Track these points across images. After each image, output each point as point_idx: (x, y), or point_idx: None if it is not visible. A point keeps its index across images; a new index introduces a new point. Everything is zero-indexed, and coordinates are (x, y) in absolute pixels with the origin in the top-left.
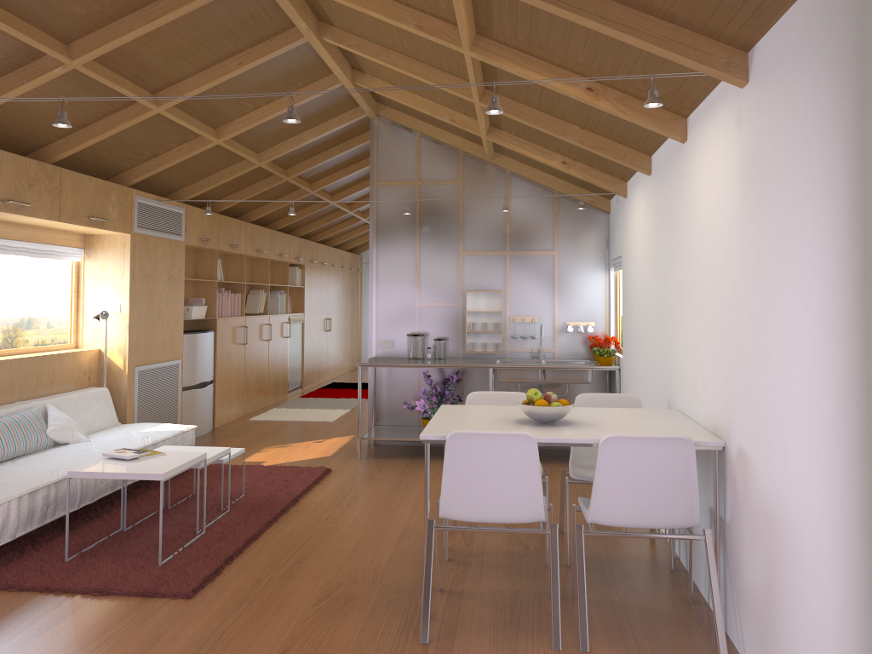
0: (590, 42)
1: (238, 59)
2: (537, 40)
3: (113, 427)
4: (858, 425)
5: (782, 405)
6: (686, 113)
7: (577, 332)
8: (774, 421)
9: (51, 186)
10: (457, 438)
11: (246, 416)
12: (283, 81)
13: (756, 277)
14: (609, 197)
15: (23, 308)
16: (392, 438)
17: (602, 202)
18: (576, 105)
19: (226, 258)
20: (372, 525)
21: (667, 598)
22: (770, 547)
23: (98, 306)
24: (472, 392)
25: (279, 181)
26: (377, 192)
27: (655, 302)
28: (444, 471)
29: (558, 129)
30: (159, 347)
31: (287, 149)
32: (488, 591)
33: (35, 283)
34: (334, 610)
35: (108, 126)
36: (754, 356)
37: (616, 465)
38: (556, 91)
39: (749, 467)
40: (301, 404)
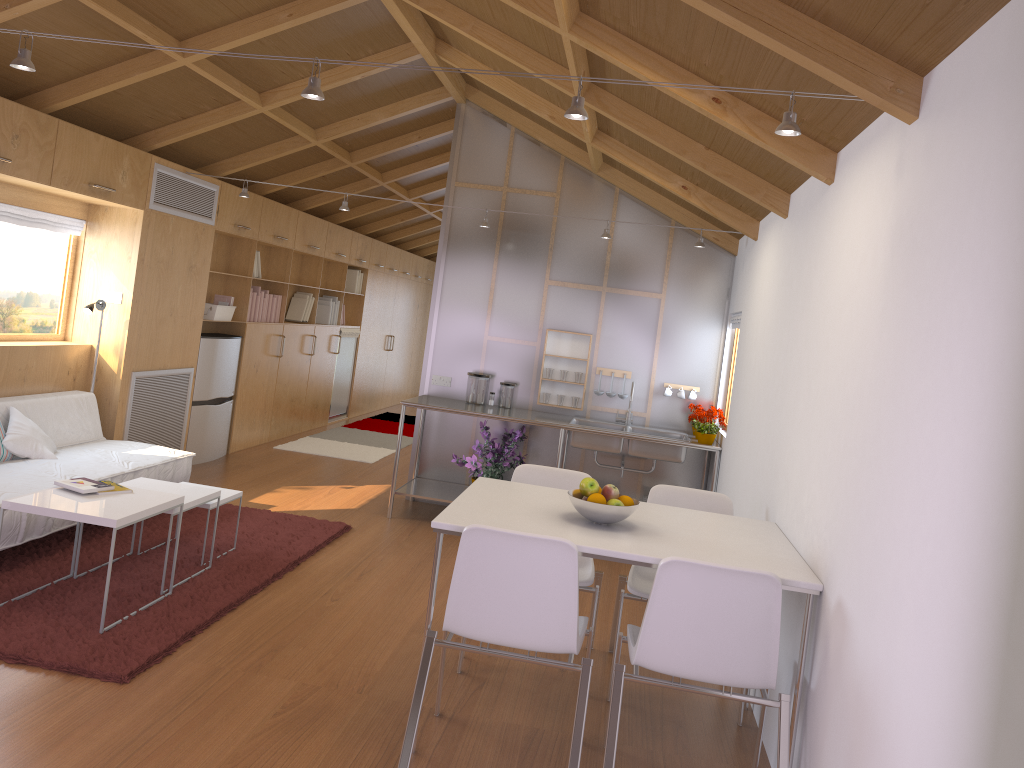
0: (720, 38)
1: (289, 9)
2: (654, 28)
3: (94, 443)
4: (995, 629)
5: (898, 564)
6: (837, 147)
7: (677, 397)
8: (886, 581)
9: (43, 141)
10: (476, 534)
11: (271, 443)
12: (348, 44)
13: (891, 382)
14: (737, 236)
15: (22, 281)
16: (432, 497)
17: (728, 241)
18: (701, 118)
19: (269, 251)
20: (380, 611)
21: (725, 766)
22: (857, 745)
23: (95, 292)
24: (538, 452)
25: (341, 166)
26: (454, 194)
27: (769, 380)
28: (454, 573)
29: (677, 145)
30: (167, 350)
31: (351, 128)
32: (499, 724)
33: (40, 252)
34: (298, 725)
35: (121, 74)
36: (873, 486)
37: (677, 597)
38: (673, 97)
39: (848, 630)
40: (340, 435)
